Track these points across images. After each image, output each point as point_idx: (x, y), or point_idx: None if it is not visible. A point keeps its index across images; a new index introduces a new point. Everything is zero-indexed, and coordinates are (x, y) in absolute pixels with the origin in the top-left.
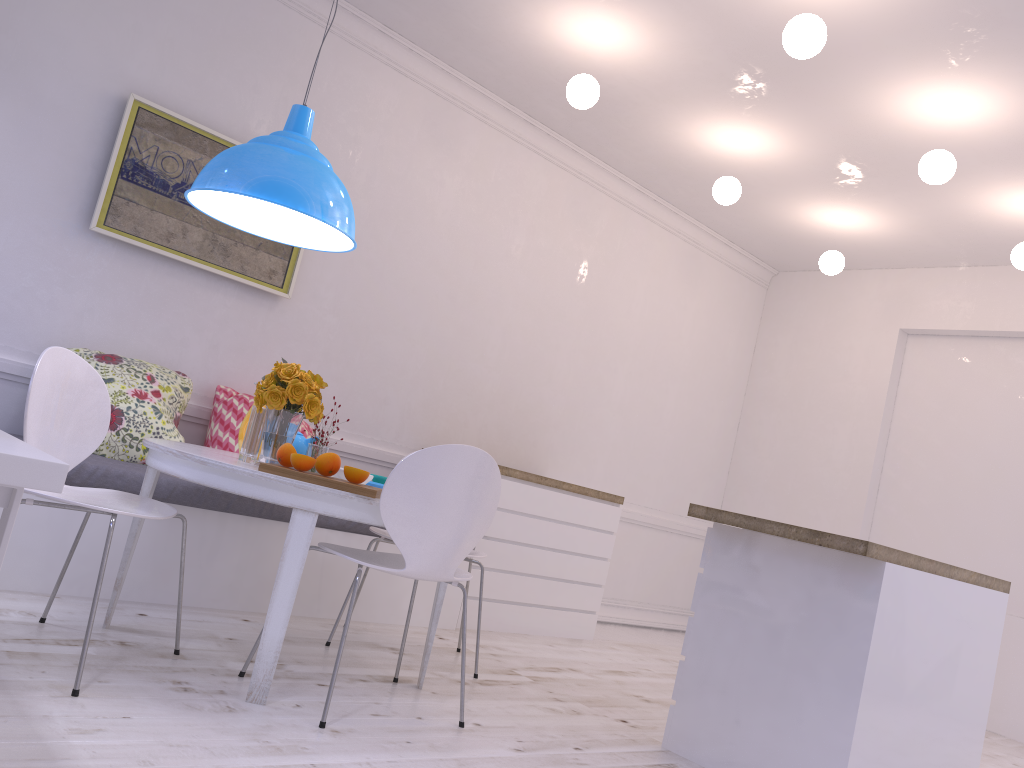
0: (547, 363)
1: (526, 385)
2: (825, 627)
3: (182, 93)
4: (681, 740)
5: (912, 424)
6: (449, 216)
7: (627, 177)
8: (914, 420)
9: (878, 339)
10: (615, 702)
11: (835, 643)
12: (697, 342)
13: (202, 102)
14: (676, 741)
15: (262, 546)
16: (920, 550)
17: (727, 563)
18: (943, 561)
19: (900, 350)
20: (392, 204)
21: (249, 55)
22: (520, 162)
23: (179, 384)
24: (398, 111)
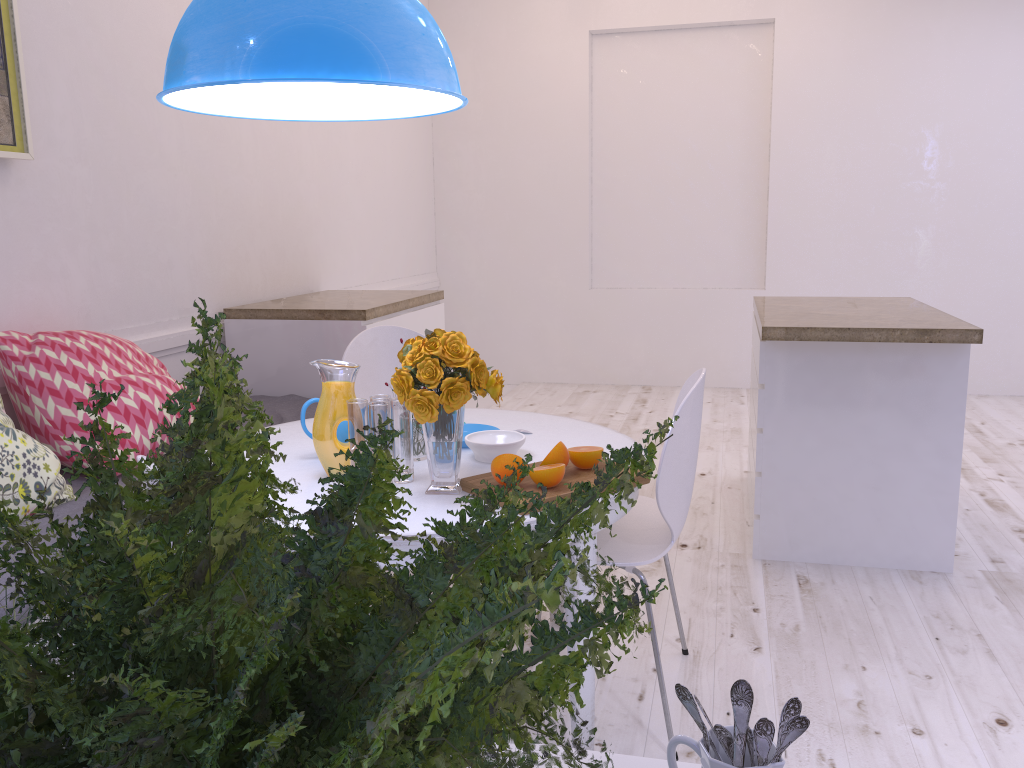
0: (295, 149)
1: (285, 185)
2: (916, 410)
3: None
4: (775, 547)
5: (613, 130)
6: None
7: None
8: (614, 126)
9: (569, 45)
10: None
11: (928, 421)
12: None
13: None
14: (769, 549)
15: None
16: (641, 250)
17: (792, 373)
18: (663, 255)
19: (590, 54)
20: None
21: None
22: None
23: None
24: None
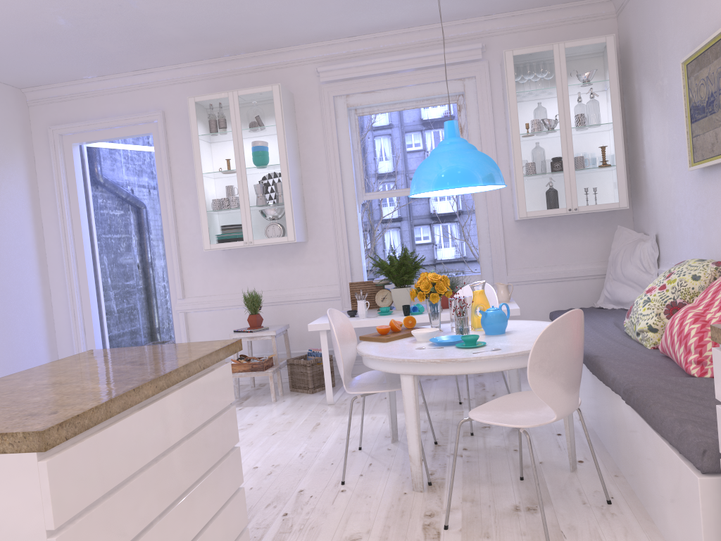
0: None
1: None
2: None
3: (705, 25)
4: None
5: None
6: None
7: None
8: None
9: None
10: None
11: None
12: None
13: (712, 18)
14: None
15: (612, 409)
16: None
17: None
18: None
19: None
20: None
21: None
22: None
23: (693, 274)
24: None
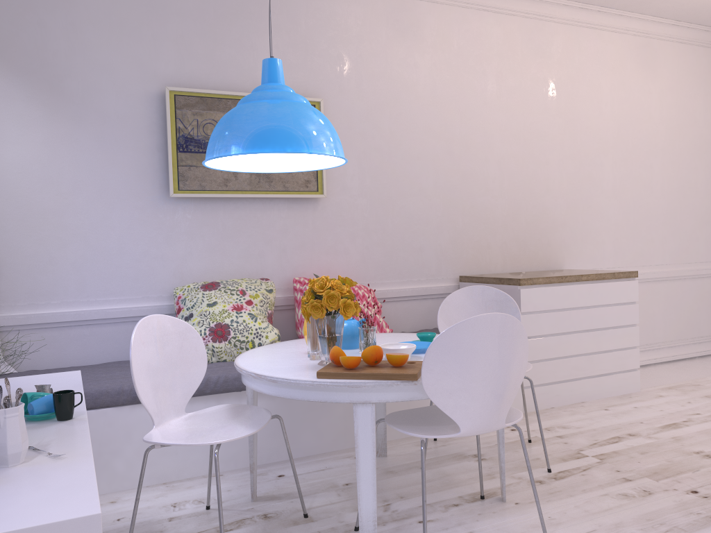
0: (542, 177)
1: (529, 200)
2: None
3: (201, 72)
4: None
5: None
6: (429, 89)
7: (569, 1)
8: None
9: None
10: (679, 467)
11: None
12: (668, 117)
13: (217, 73)
14: None
15: None
16: None
17: None
18: None
19: None
20: (381, 96)
21: (240, 23)
22: (474, 23)
23: (264, 289)
24: (364, 21)
